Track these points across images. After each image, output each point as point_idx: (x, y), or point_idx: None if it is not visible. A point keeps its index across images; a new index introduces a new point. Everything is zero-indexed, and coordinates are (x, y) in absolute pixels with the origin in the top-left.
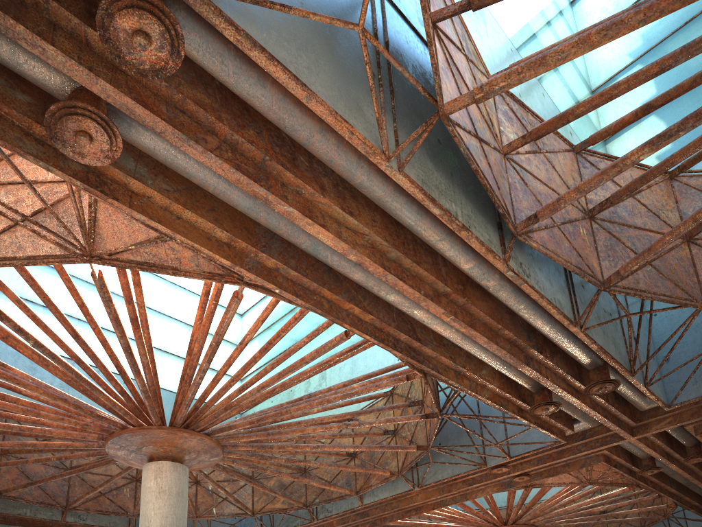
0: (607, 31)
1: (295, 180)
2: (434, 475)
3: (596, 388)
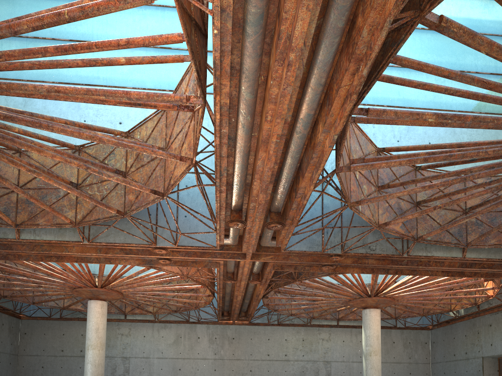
0: (499, 50)
1: None
2: (106, 237)
3: (273, 225)
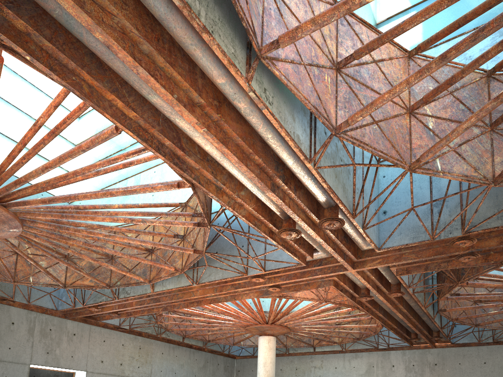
0: None
1: None
2: (209, 276)
3: (326, 224)
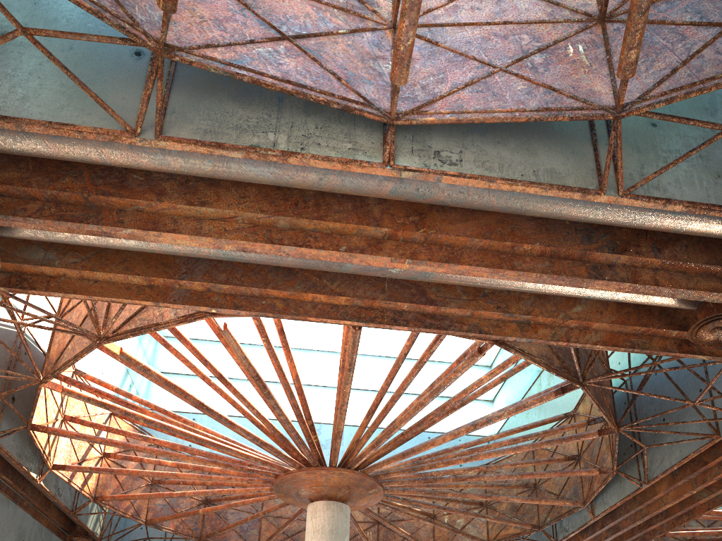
0: None
1: (125, 201)
2: (661, 463)
3: None
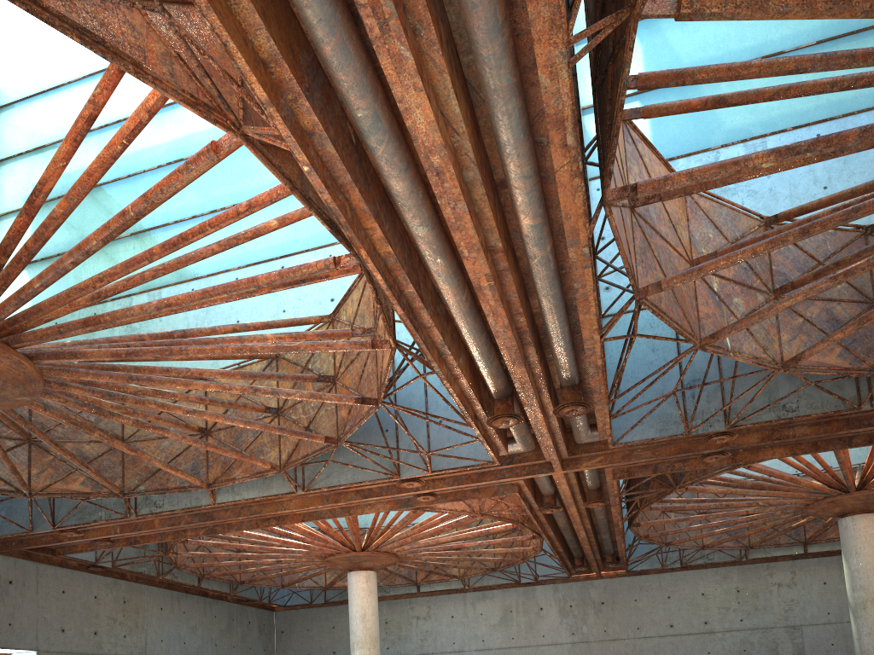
0: (833, 5)
1: (423, 12)
2: (327, 478)
3: (568, 410)
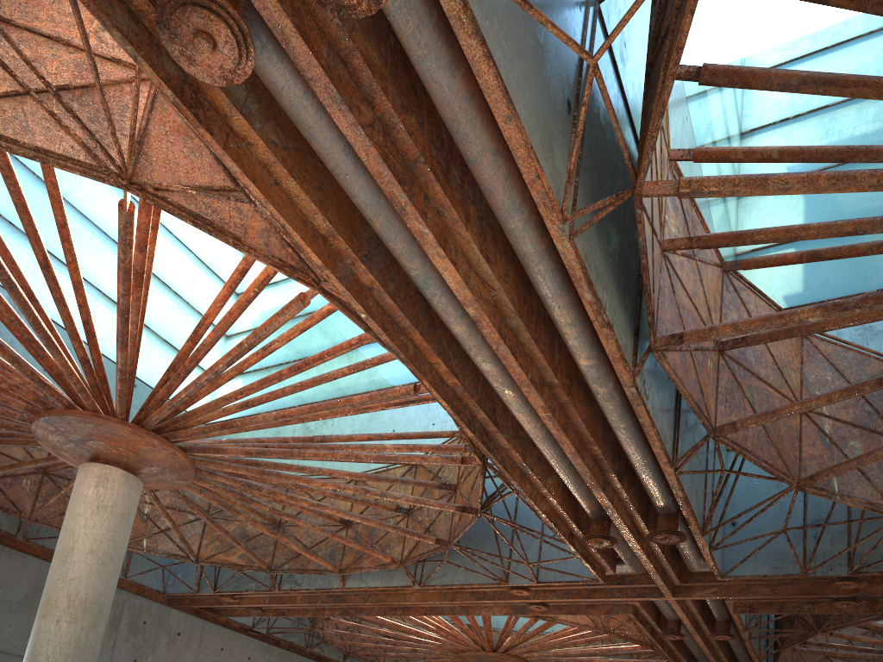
0: (836, 181)
1: (442, 198)
2: (442, 576)
3: (660, 536)
